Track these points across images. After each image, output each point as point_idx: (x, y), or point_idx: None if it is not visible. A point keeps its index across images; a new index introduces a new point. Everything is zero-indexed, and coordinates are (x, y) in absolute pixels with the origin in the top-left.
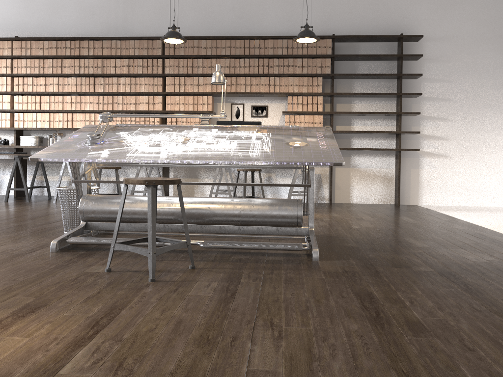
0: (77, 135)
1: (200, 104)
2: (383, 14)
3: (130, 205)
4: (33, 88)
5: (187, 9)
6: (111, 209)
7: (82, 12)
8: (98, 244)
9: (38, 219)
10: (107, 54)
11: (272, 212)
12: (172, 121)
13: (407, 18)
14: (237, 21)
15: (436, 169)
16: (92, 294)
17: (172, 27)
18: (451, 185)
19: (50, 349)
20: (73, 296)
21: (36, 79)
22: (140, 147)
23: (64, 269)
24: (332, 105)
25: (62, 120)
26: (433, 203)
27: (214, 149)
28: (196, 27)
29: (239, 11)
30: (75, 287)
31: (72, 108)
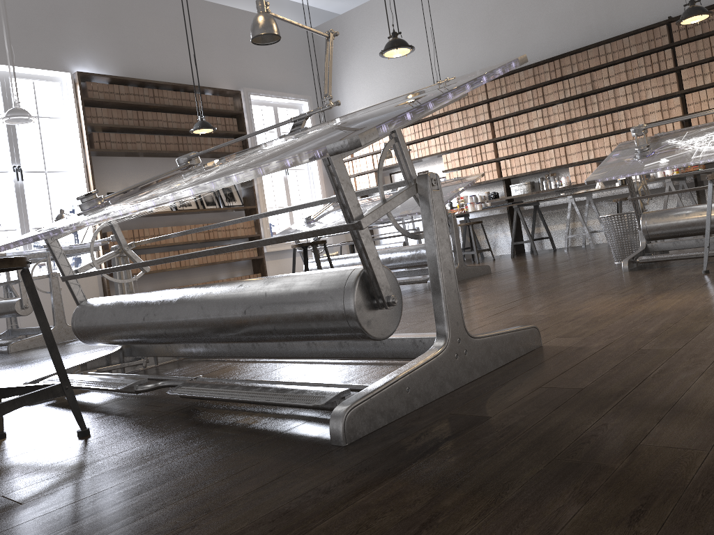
0: (617, 154)
1: None
2: None
3: (702, 214)
4: (515, 128)
5: None
6: (679, 222)
7: (555, 25)
8: (673, 260)
9: (569, 261)
10: (596, 65)
11: None
12: None
13: None
14: None
15: None
16: (707, 282)
17: (689, 2)
18: None
19: (709, 300)
20: (689, 284)
21: (517, 117)
22: (702, 148)
23: (654, 276)
24: None
25: (553, 157)
26: None
27: None
28: None
29: None
30: (684, 281)
31: (563, 140)
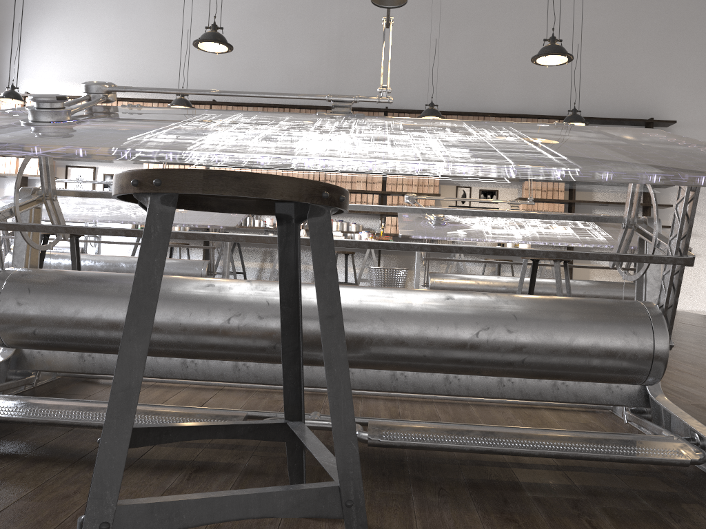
0: (407, 216)
1: (426, 186)
2: (630, 95)
3: (479, 283)
4: None
5: (409, 79)
6: (461, 286)
7: (288, 76)
8: None
9: None
10: None
11: (614, 294)
12: (392, 203)
13: (655, 101)
14: (465, 94)
15: (687, 269)
16: None
17: (430, 104)
18: (703, 287)
19: None
20: None
21: None
22: (487, 229)
23: None
24: (573, 193)
25: None
26: (683, 307)
27: (560, 233)
28: (419, 99)
29: (469, 84)
30: None
31: None
